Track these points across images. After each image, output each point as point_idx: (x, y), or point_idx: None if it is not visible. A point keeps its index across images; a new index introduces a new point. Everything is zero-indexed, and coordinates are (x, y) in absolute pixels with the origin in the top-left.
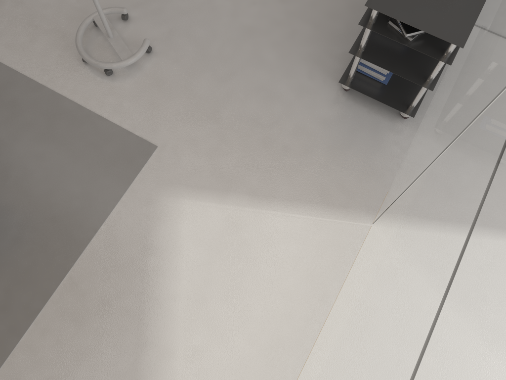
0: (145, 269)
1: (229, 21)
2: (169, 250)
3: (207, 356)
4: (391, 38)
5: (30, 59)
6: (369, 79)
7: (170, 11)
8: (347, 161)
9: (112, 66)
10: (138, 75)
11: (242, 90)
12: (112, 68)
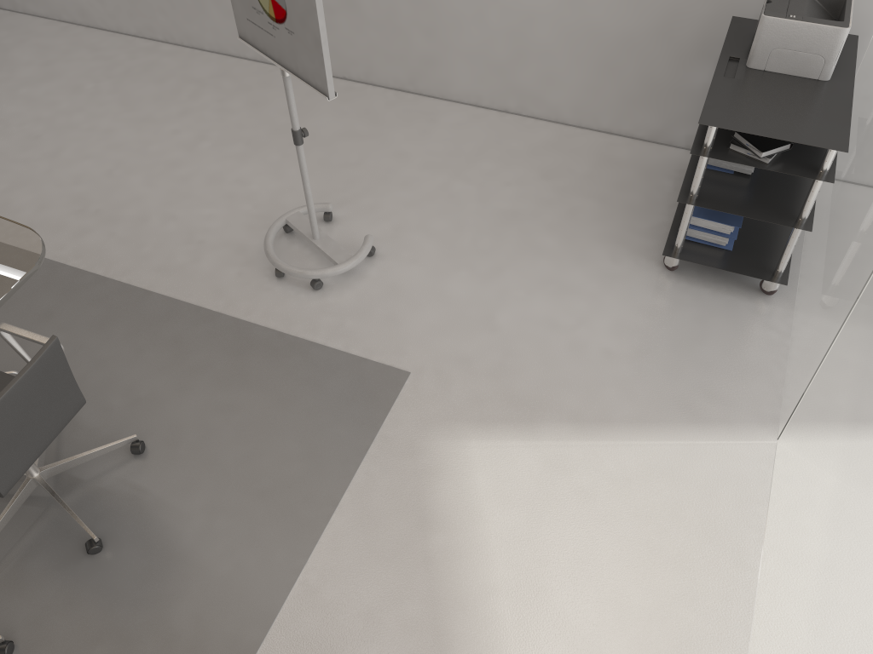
0: (429, 553)
1: (478, 207)
2: (463, 519)
3: None
4: (740, 163)
5: (195, 282)
6: (705, 247)
7: (390, 204)
8: (706, 359)
9: (326, 272)
10: (361, 285)
11: (520, 287)
12: (325, 275)
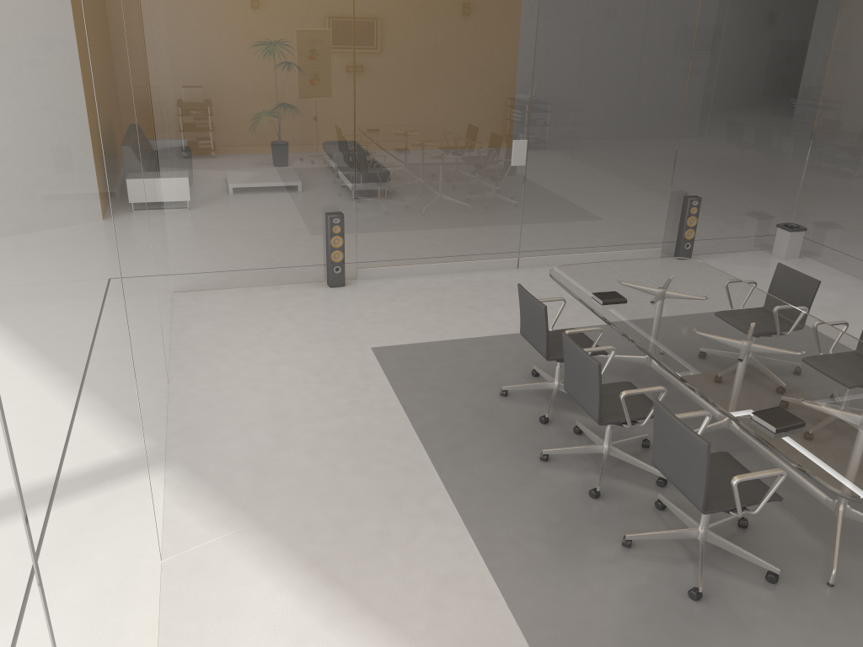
0: None
1: None
2: None
3: (285, 645)
4: None
5: None
6: None
7: None
8: None
9: None
10: None
11: None
12: None
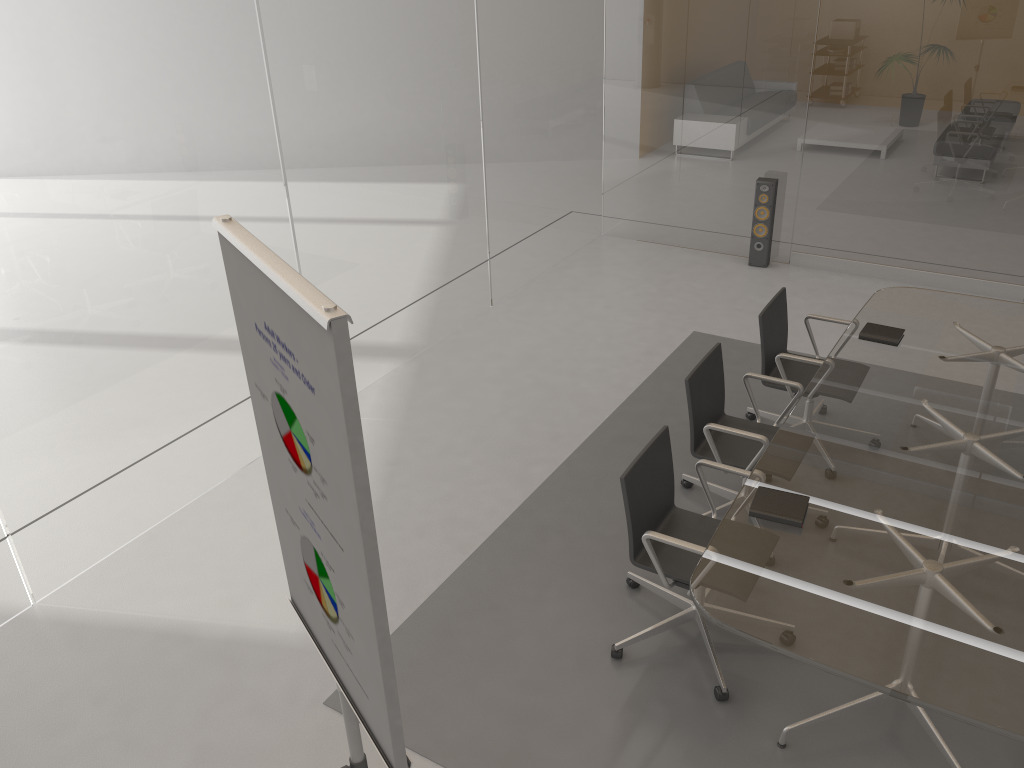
0: None
1: None
2: None
3: None
4: None
5: None
6: None
7: None
8: (8, 681)
9: None
10: None
11: None
12: None
